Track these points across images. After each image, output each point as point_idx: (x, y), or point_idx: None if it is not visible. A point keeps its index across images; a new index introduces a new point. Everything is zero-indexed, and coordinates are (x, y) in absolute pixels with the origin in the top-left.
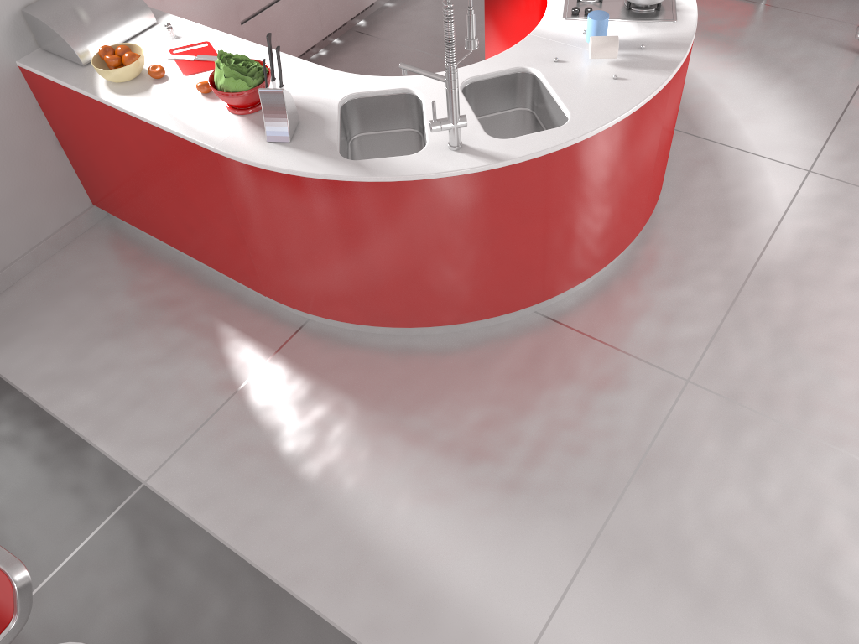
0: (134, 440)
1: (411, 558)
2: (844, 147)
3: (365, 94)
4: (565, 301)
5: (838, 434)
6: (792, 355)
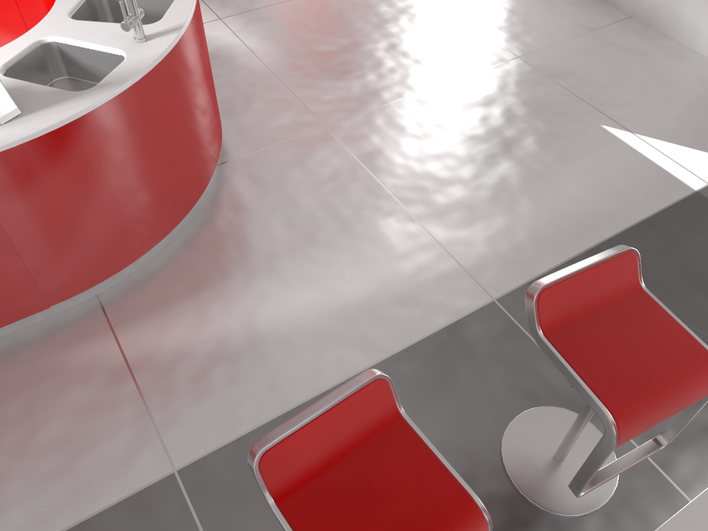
0: (117, 472)
1: (364, 296)
2: (216, 0)
3: (11, 62)
4: (221, 148)
5: (397, 94)
6: (339, 85)
